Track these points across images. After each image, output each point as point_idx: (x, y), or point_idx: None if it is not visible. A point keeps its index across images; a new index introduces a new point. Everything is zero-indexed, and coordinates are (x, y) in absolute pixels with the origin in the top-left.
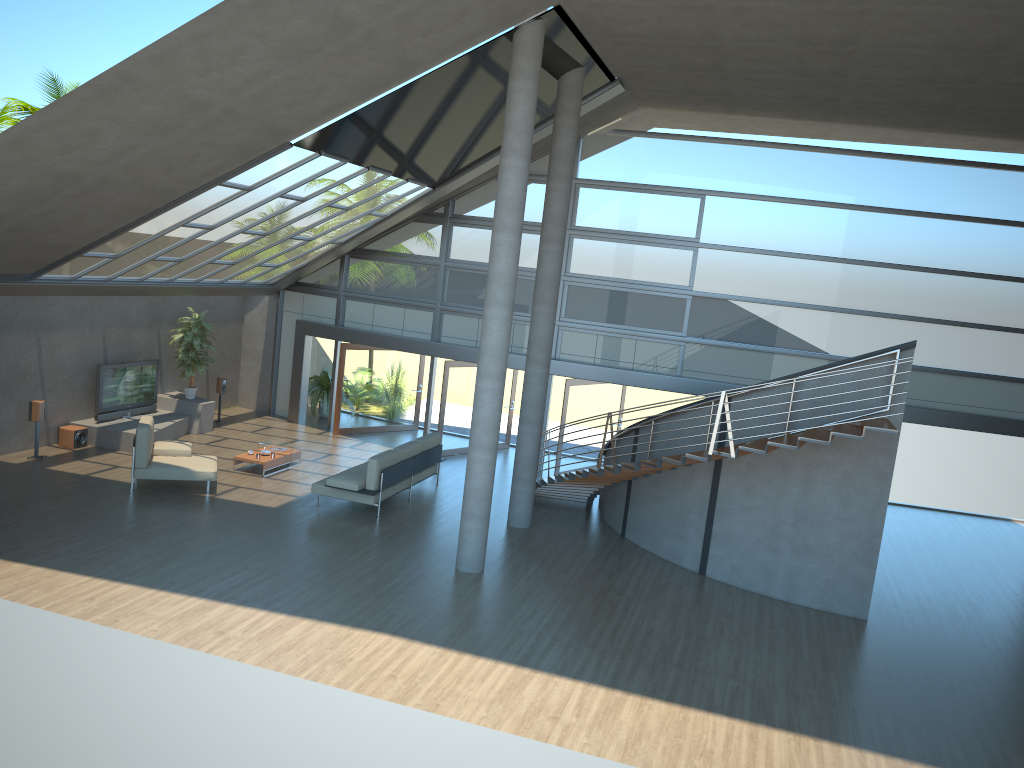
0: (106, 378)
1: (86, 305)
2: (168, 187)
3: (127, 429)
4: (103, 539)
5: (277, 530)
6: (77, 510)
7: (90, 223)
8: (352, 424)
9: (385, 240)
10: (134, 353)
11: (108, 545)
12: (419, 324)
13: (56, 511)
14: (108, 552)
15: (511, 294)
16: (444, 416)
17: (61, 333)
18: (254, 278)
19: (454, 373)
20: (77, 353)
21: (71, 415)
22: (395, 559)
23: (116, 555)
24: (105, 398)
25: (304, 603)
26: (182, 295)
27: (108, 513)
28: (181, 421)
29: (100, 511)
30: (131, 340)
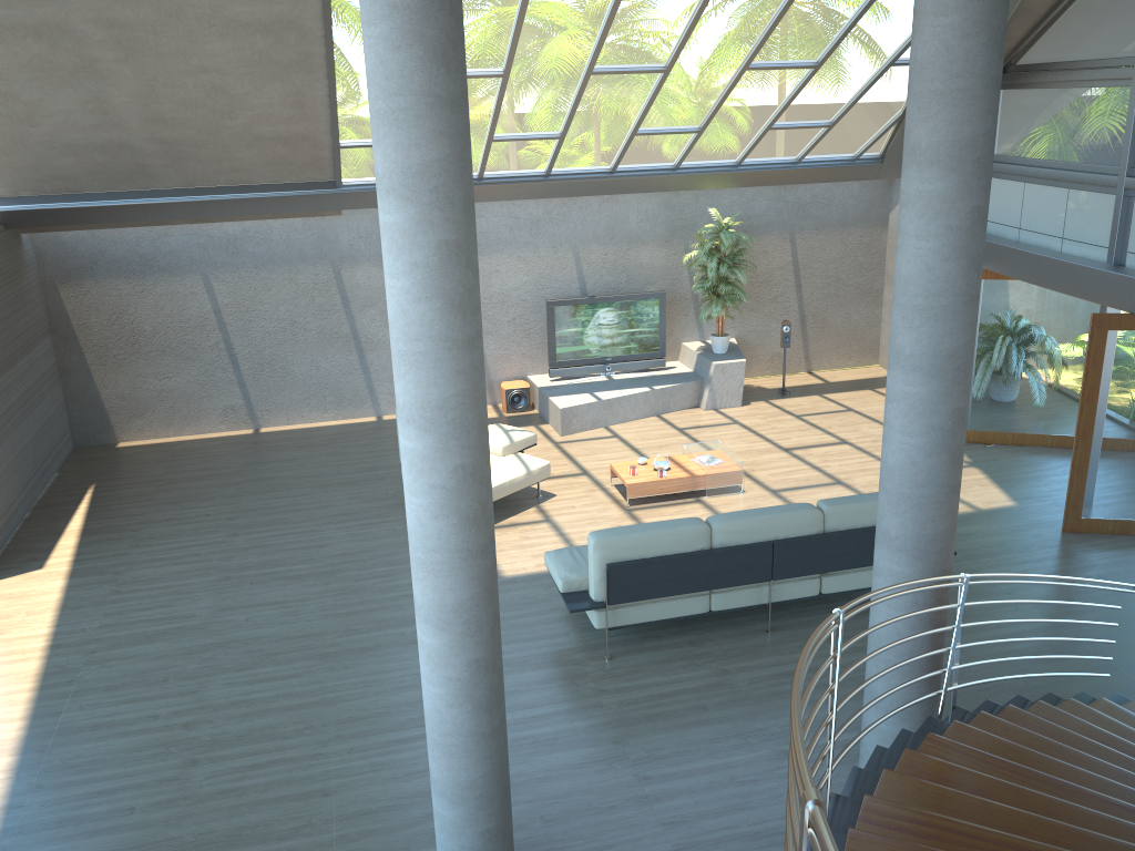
0: (560, 319)
1: (539, 214)
2: (259, 15)
3: (562, 395)
4: (203, 570)
5: (401, 627)
6: (292, 512)
7: (257, 97)
8: (980, 425)
9: (1048, 38)
10: (639, 281)
11: (184, 582)
12: (1089, 225)
13: (272, 508)
14: (157, 594)
15: (404, 151)
16: (1090, 443)
17: (498, 255)
18: (806, 151)
19: (1127, 345)
20: (529, 282)
21: (528, 367)
22: (407, 783)
23: (150, 603)
24: (561, 347)
25: (65, 817)
26: (674, 190)
27: (306, 526)
28: (671, 388)
29: (307, 521)
30: (631, 262)
